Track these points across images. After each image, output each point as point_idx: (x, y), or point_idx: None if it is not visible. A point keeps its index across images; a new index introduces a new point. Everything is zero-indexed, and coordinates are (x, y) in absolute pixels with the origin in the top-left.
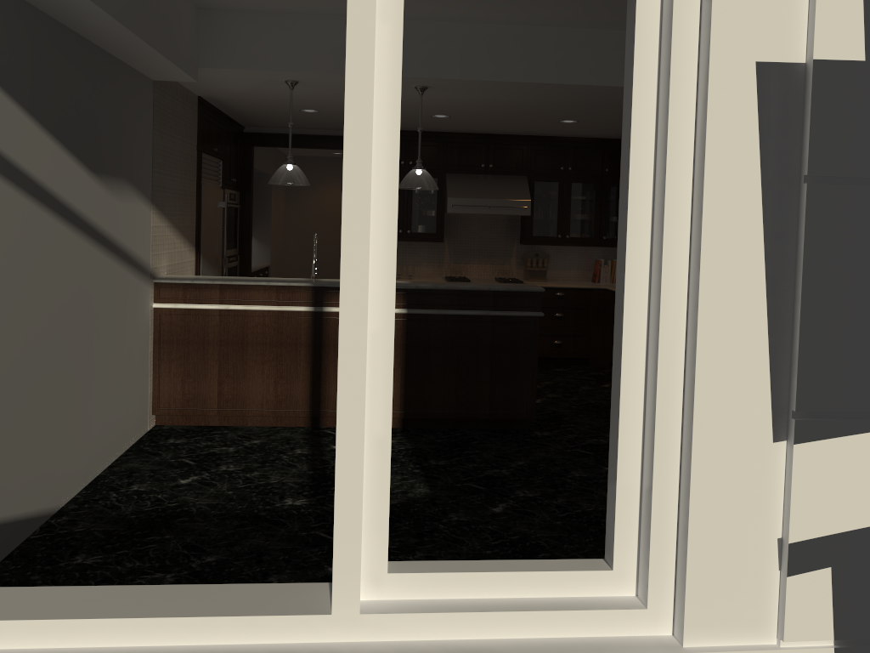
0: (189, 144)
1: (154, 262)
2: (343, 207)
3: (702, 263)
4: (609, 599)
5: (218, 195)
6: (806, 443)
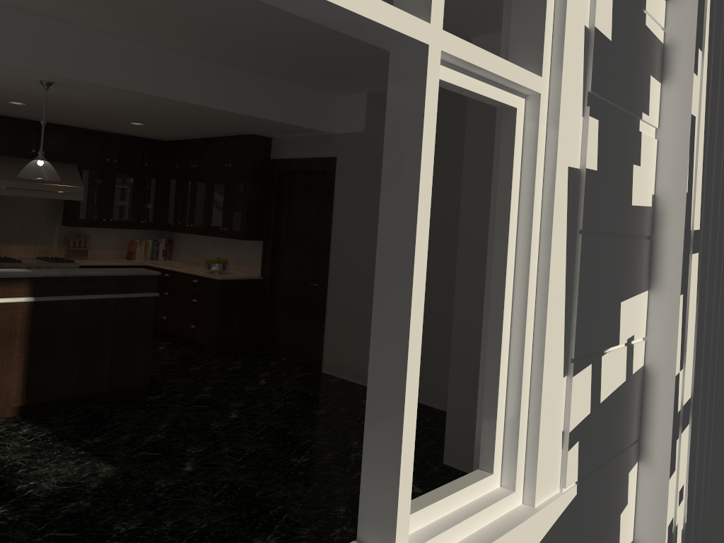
0: None
1: None
2: (415, 249)
3: (549, 279)
4: (494, 492)
5: None
6: (575, 375)
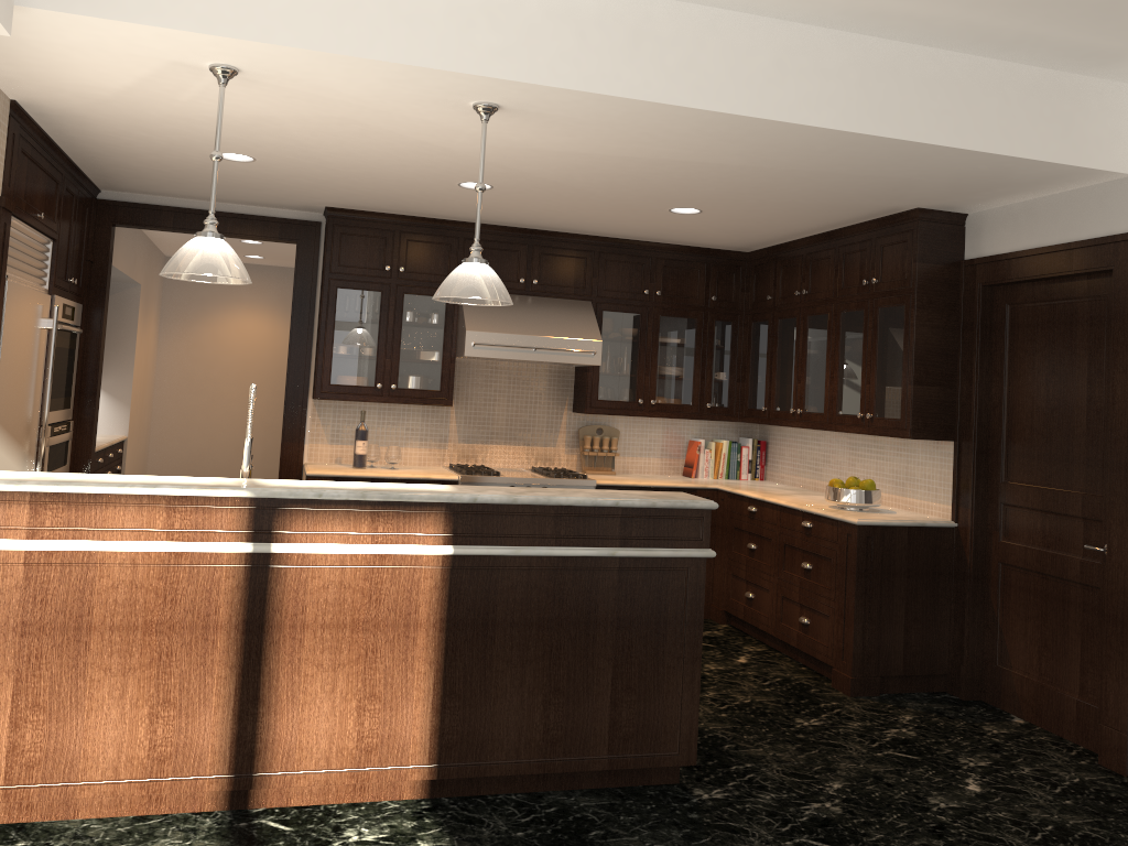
0: None
1: None
2: None
3: None
4: None
5: (41, 304)
6: None
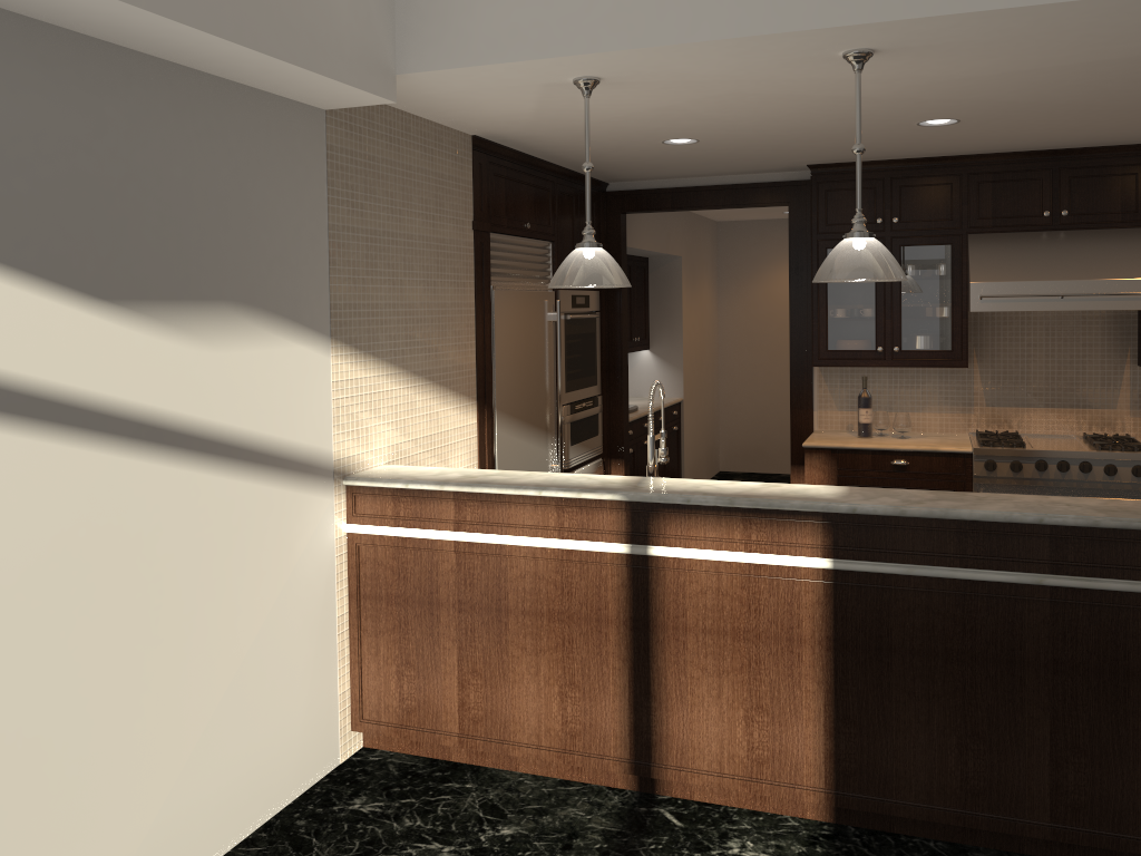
0: (450, 221)
1: (344, 447)
2: None
3: None
4: None
5: (541, 302)
6: None
